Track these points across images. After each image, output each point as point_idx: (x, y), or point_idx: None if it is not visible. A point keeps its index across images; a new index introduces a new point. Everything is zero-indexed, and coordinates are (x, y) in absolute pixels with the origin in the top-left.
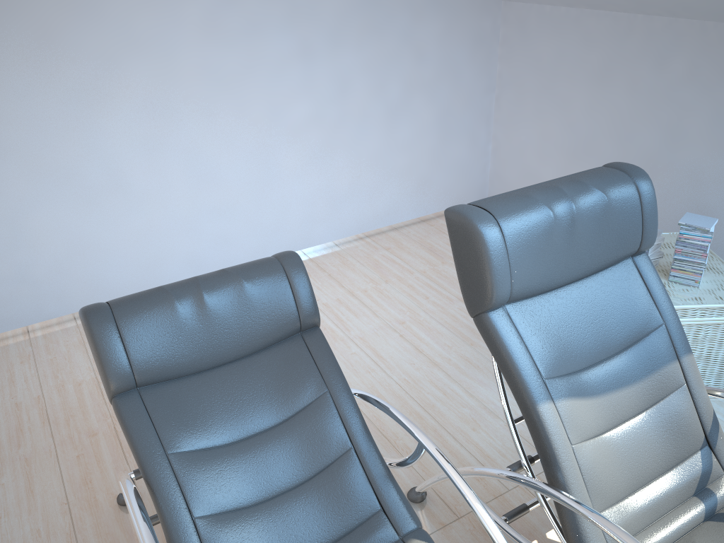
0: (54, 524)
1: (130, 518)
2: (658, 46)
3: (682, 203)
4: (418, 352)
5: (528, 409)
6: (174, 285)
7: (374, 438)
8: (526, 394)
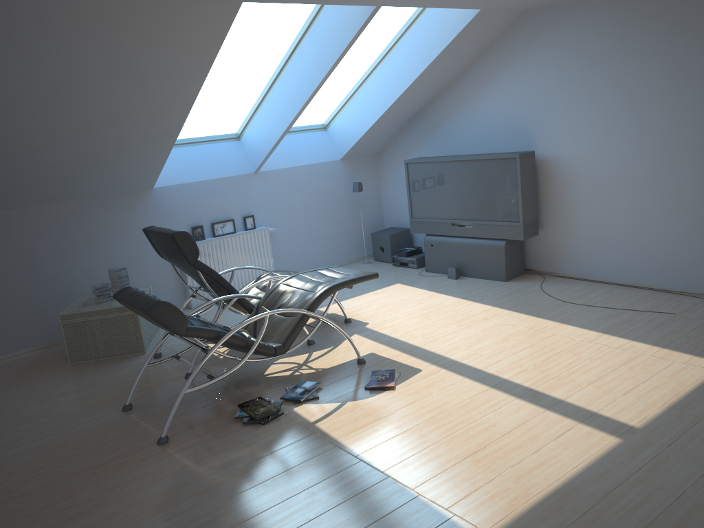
0: (174, 458)
1: (178, 437)
2: (0, 226)
3: (54, 294)
4: (78, 390)
5: (222, 279)
6: (144, 295)
7: (147, 390)
8: (219, 275)
